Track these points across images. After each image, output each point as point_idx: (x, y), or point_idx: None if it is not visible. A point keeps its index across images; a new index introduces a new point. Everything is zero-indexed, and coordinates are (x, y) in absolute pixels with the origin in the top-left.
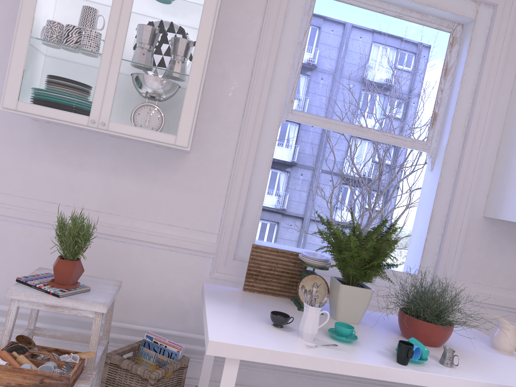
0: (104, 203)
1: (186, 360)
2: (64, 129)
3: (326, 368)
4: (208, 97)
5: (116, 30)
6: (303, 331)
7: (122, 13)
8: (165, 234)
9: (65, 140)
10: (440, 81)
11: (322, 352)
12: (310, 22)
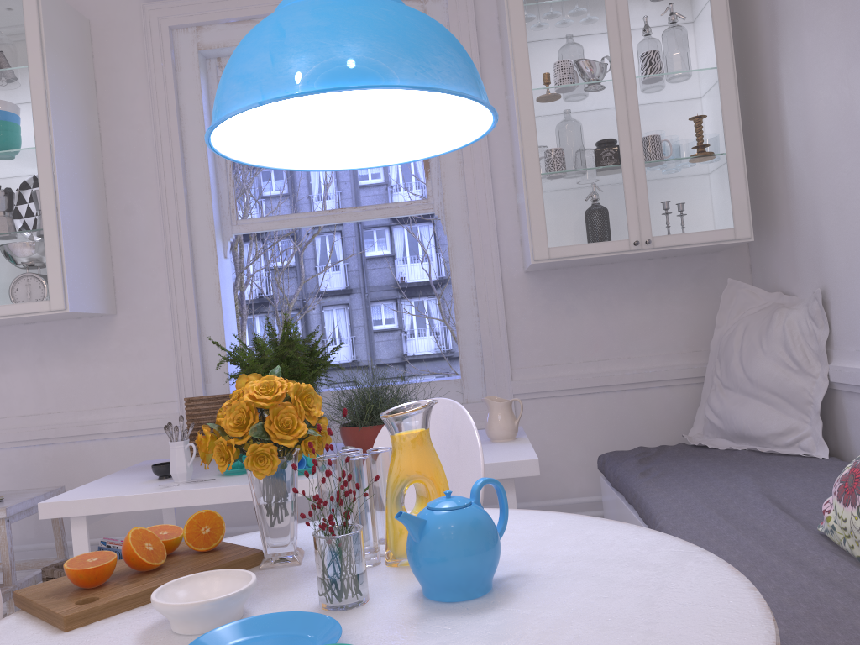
0: (39, 403)
1: None
2: None
3: (173, 502)
4: (118, 242)
5: None
6: (170, 473)
7: None
8: (116, 418)
9: None
10: None
11: (175, 488)
12: None
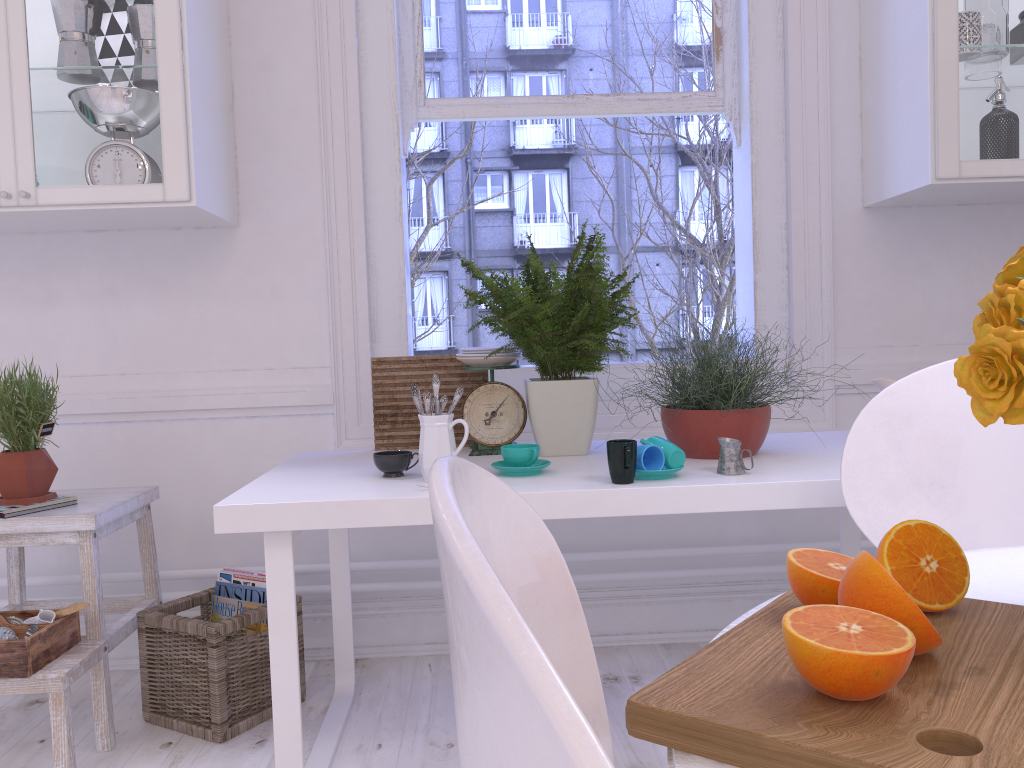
0: (107, 358)
1: None
2: (4, 240)
3: None
4: (246, 113)
5: (6, 19)
6: (423, 467)
7: None
8: (232, 388)
9: (10, 259)
10: None
11: None
12: None
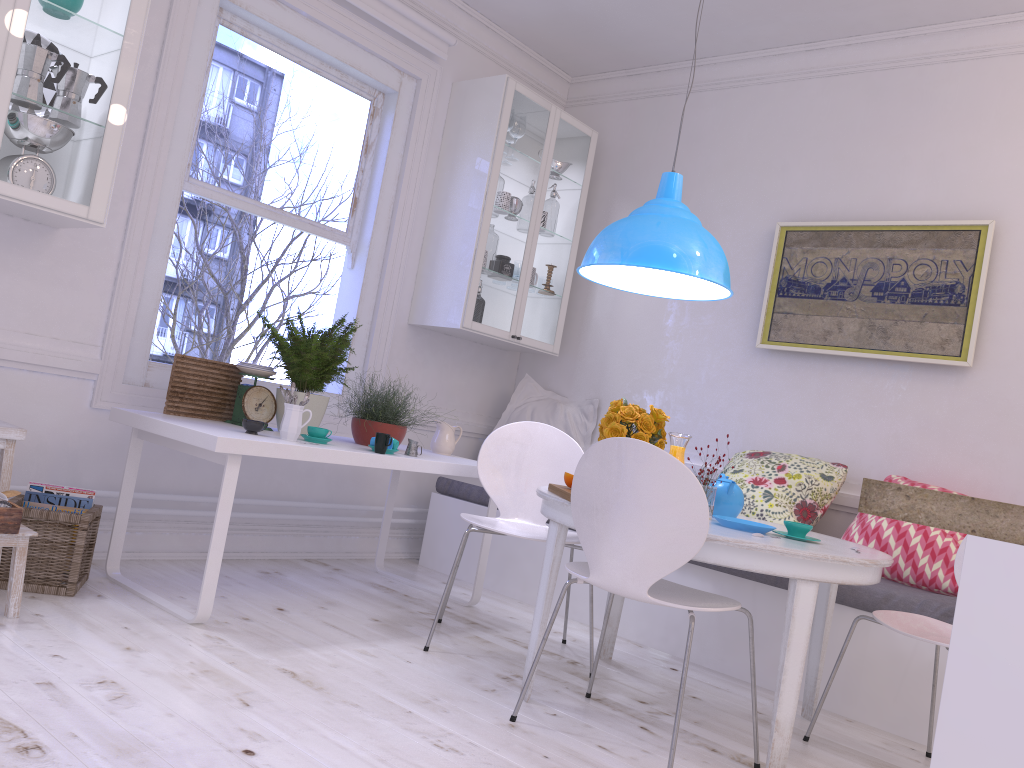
0: None
1: (101, 507)
2: None
3: (323, 458)
4: None
5: (5, 51)
6: (287, 431)
7: (12, 28)
8: (25, 347)
9: None
10: (361, 159)
11: (315, 446)
12: (211, 60)
